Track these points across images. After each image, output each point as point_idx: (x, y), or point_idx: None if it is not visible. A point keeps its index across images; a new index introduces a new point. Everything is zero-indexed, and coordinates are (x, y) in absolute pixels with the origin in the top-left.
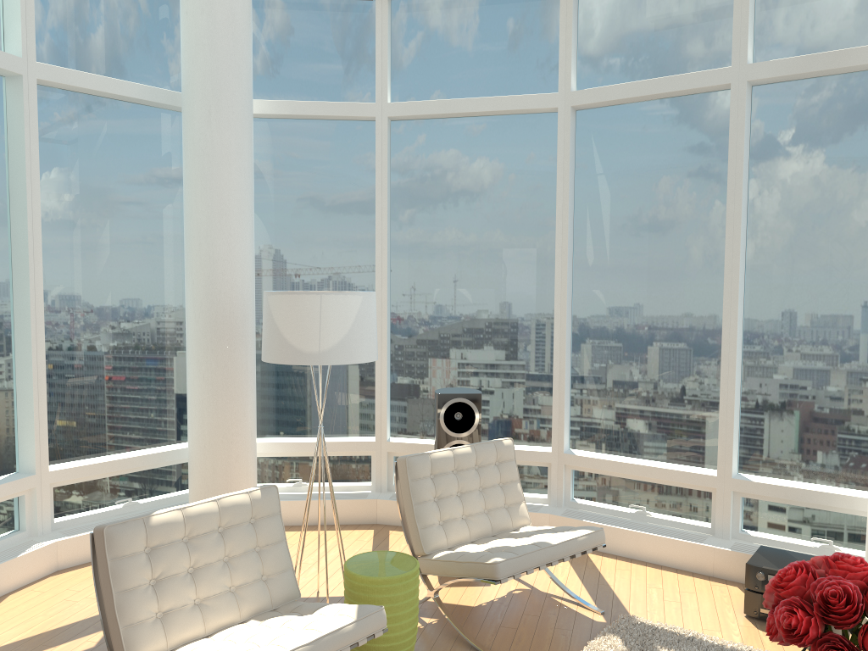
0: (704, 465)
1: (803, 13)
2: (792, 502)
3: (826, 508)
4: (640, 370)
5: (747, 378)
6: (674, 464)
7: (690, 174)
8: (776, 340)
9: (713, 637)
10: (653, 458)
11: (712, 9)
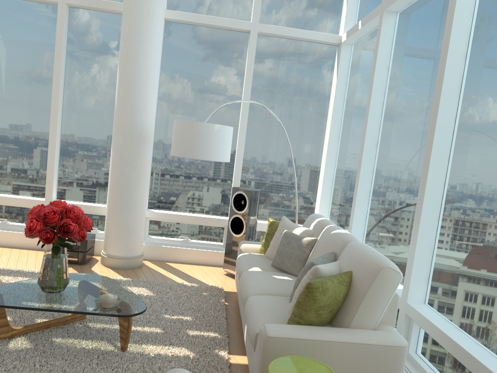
0: (40, 196)
1: None
2: None
3: (95, 213)
4: (6, 146)
5: (62, 153)
6: (24, 196)
7: (37, 44)
8: (77, 135)
9: (30, 269)
10: (12, 193)
11: None
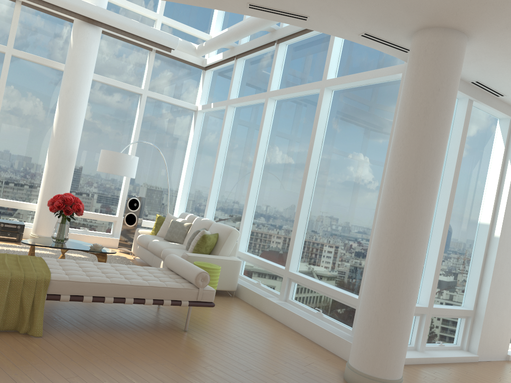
0: None
1: (33, 39)
2: (5, 206)
3: (17, 207)
4: None
5: None
6: None
7: None
8: (6, 148)
9: None
10: None
11: (0, 20)
